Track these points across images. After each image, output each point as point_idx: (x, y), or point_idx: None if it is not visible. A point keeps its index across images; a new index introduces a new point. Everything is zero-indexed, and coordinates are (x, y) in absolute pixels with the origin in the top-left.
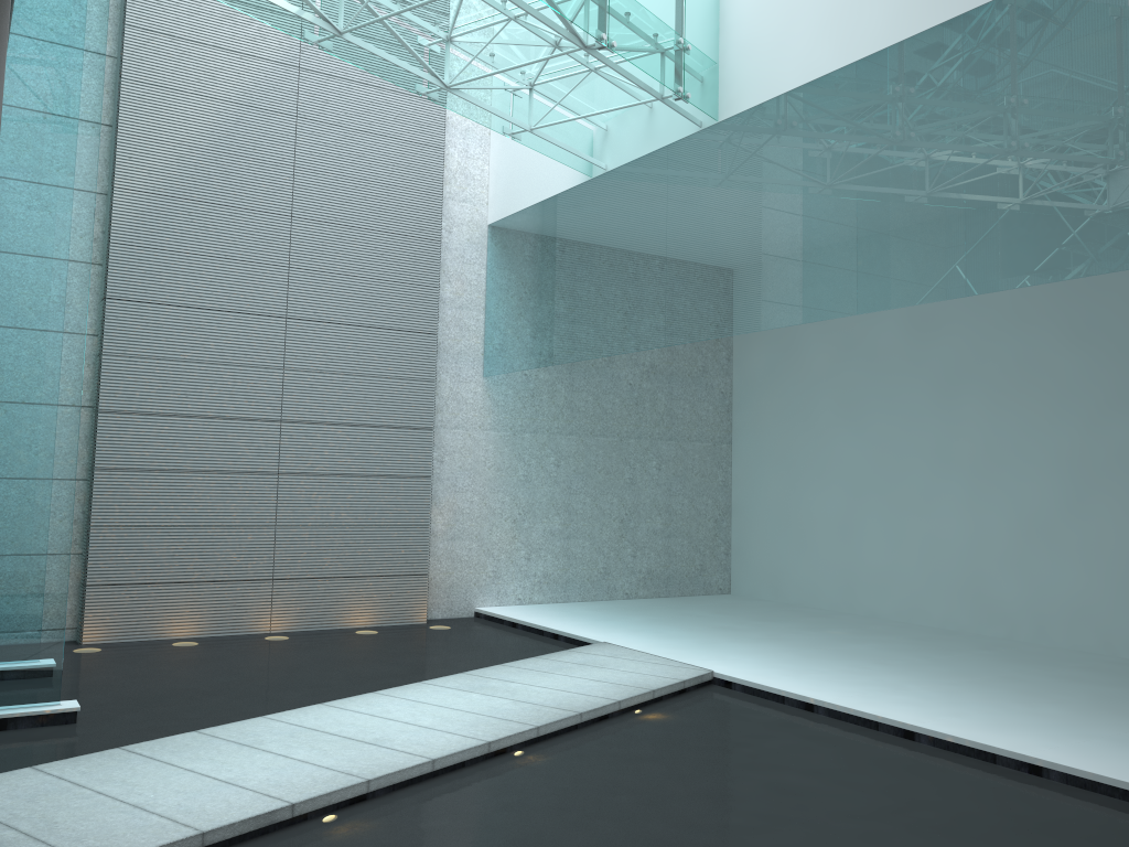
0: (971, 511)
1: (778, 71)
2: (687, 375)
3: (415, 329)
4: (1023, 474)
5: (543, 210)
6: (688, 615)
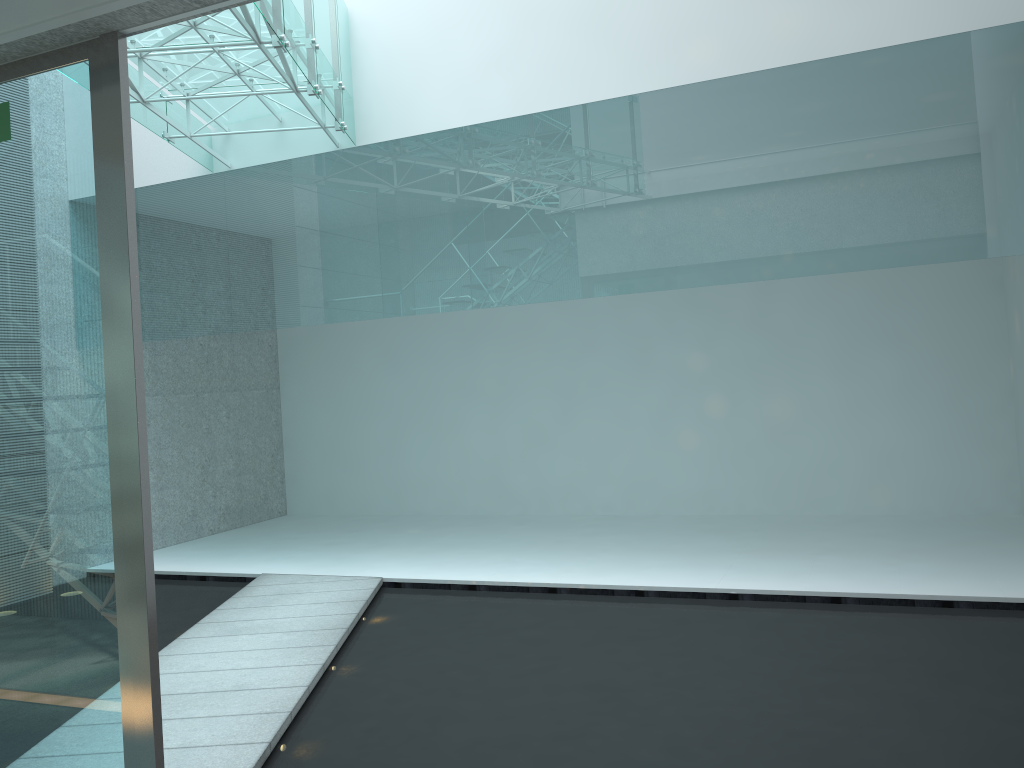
0: (492, 428)
1: (414, 116)
2: (244, 333)
3: None
4: (528, 399)
5: (149, 194)
6: (288, 539)
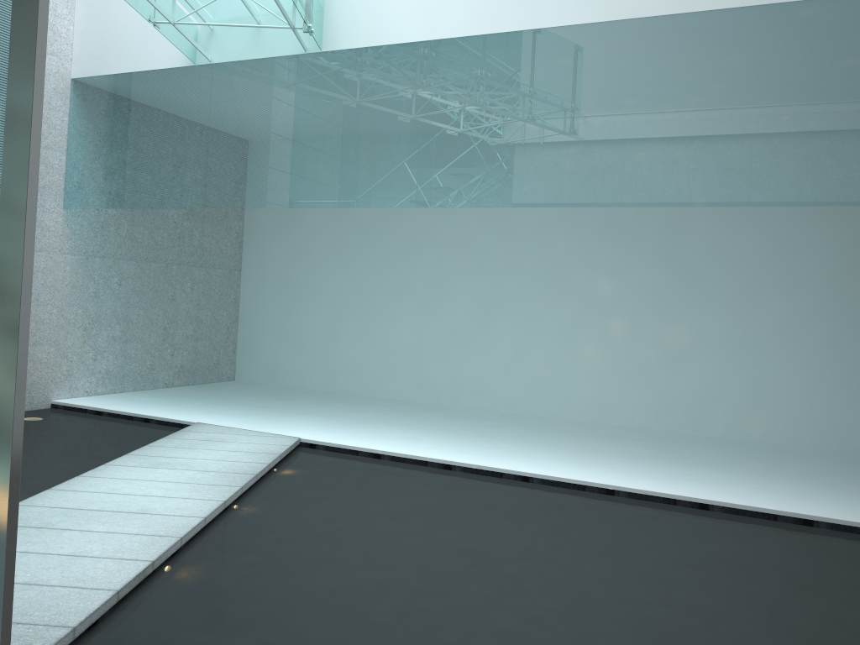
0: (419, 325)
1: (376, 28)
2: (215, 218)
3: None
4: (453, 304)
5: (139, 79)
6: (229, 399)
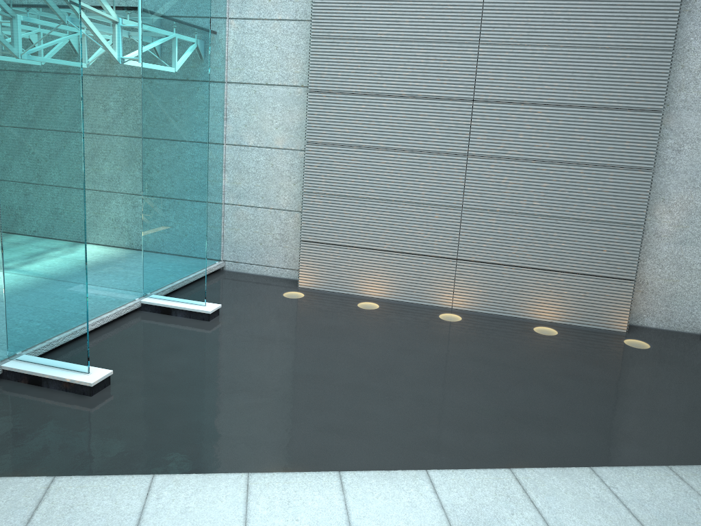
0: None
1: None
2: None
3: None
4: None
5: None
6: None
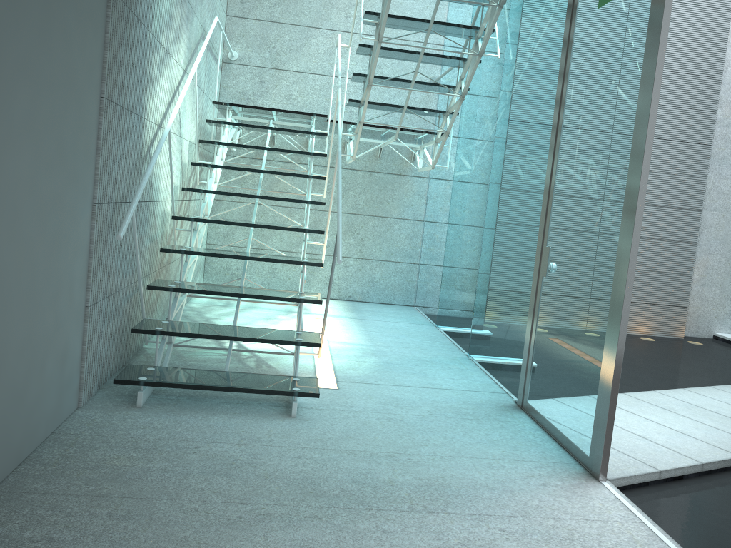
0: None
1: None
2: None
3: (696, 141)
4: None
5: None
6: None
